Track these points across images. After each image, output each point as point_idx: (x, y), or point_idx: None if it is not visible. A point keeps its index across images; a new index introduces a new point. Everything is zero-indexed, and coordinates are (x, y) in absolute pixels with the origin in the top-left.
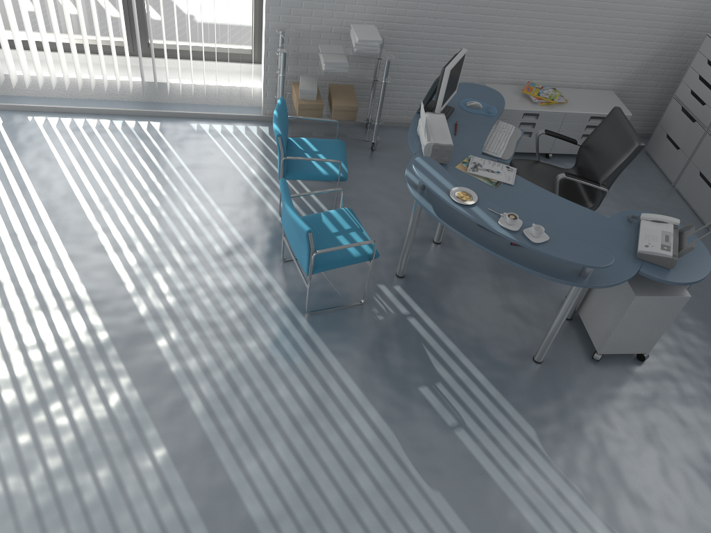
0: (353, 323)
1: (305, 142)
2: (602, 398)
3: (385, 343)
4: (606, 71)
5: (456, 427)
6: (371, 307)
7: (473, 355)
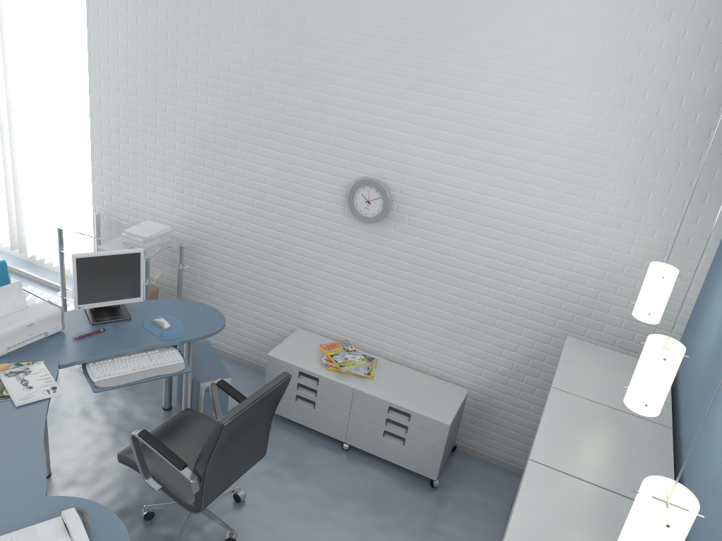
0: None
1: None
2: None
3: None
4: (460, 358)
5: None
6: None
7: None
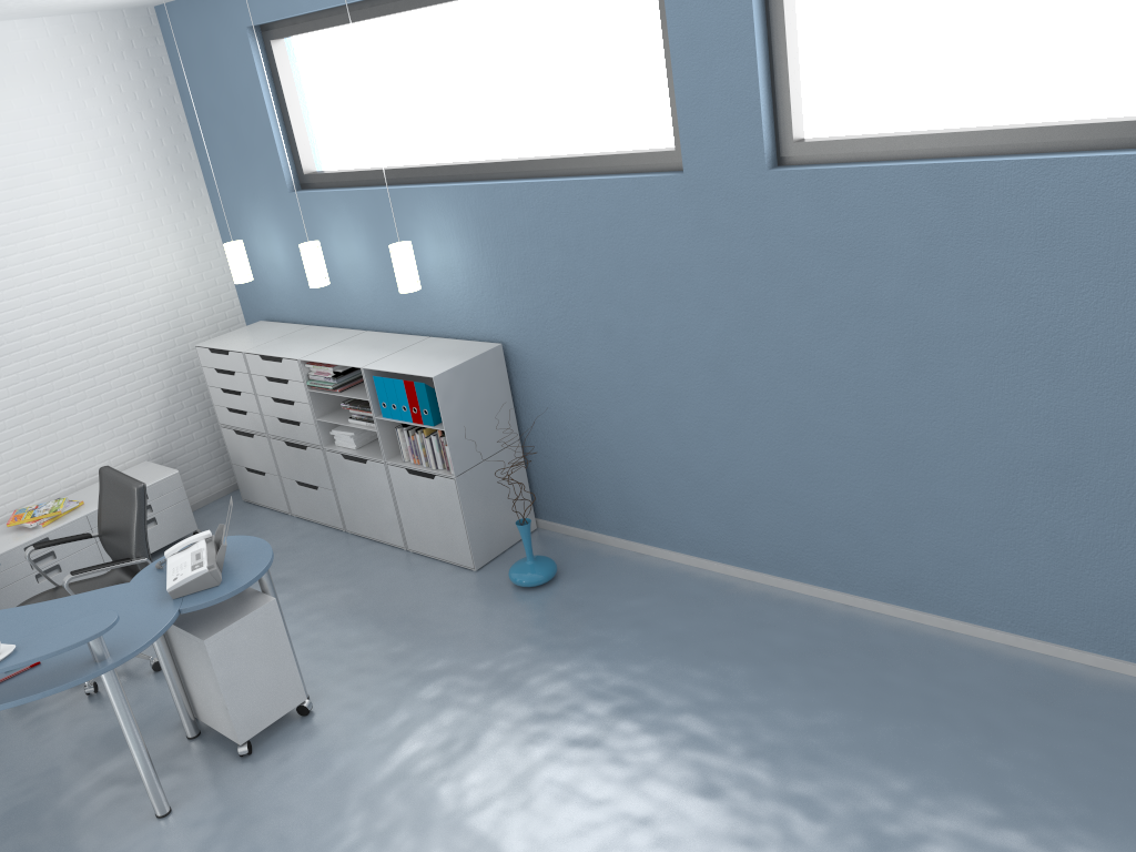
0: None
1: None
2: (269, 789)
3: None
4: (119, 443)
5: None
6: None
7: None
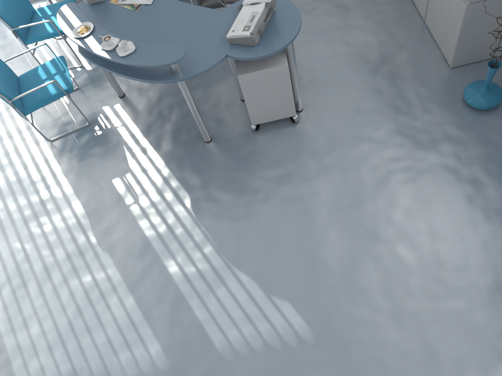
0: (79, 141)
1: (44, 9)
2: (251, 160)
3: (98, 151)
4: None
5: (132, 204)
6: (94, 126)
7: (159, 147)
